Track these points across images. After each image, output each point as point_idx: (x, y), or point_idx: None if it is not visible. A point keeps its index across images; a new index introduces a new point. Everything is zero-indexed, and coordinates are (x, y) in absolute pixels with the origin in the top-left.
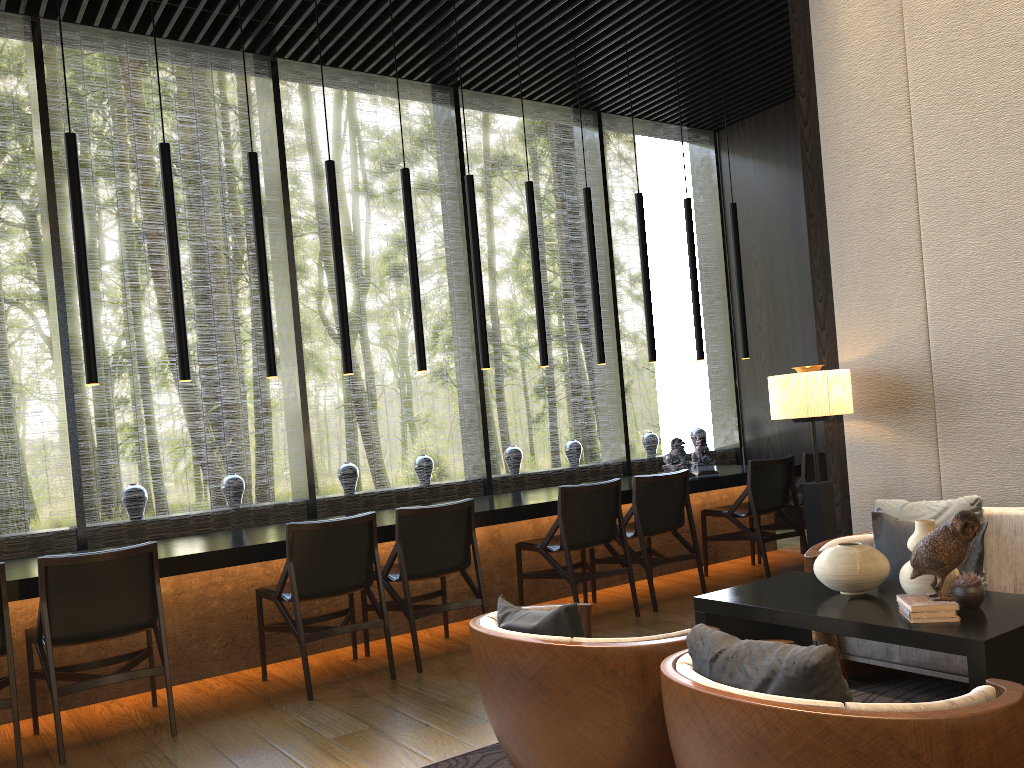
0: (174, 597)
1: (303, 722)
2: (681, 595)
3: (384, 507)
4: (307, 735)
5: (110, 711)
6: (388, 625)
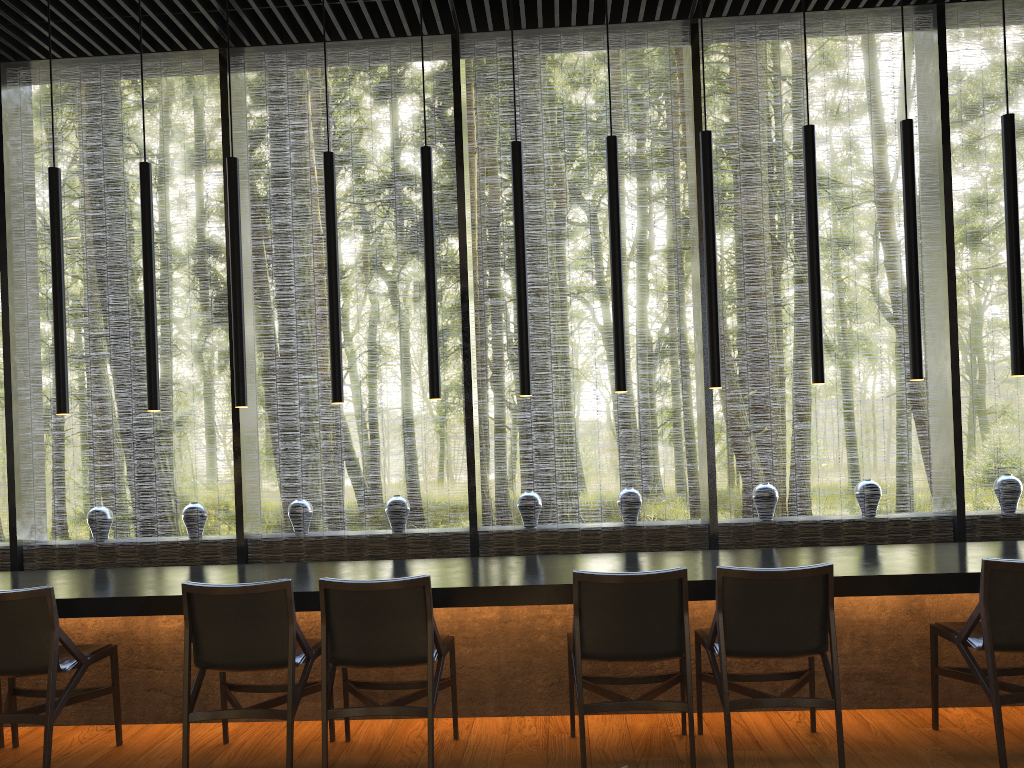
0: (500, 624)
1: None
2: None
3: (806, 540)
4: None
5: (419, 732)
6: (692, 712)
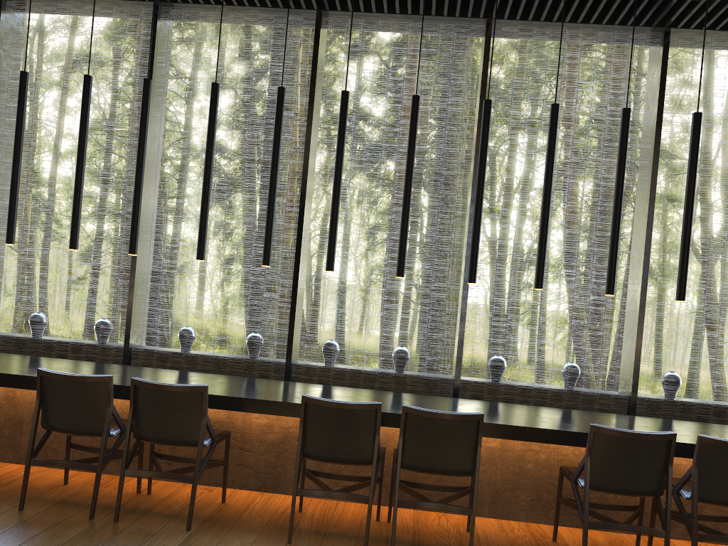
0: (499, 452)
1: None
2: None
3: (699, 417)
4: None
5: (438, 522)
6: (668, 538)
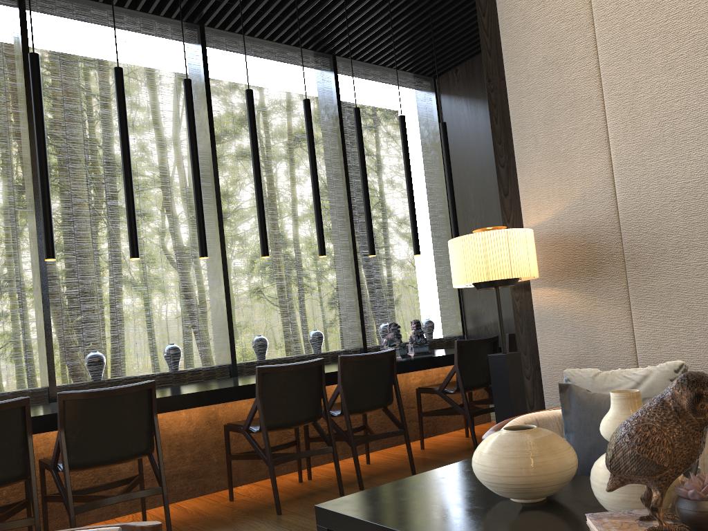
0: None
1: None
2: (393, 470)
3: None
4: None
5: None
6: (39, 523)
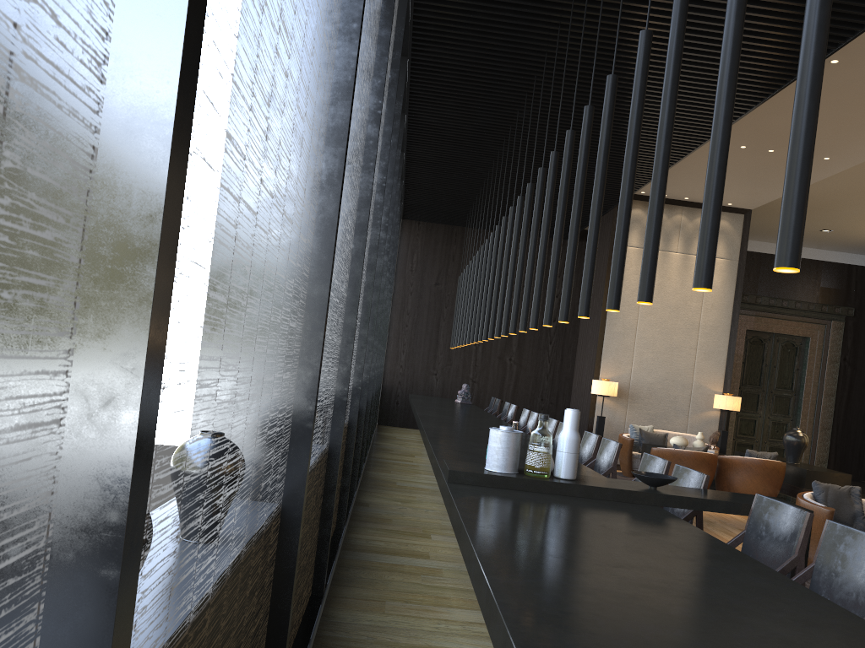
0: None
1: None
2: None
3: None
4: None
5: None
6: None
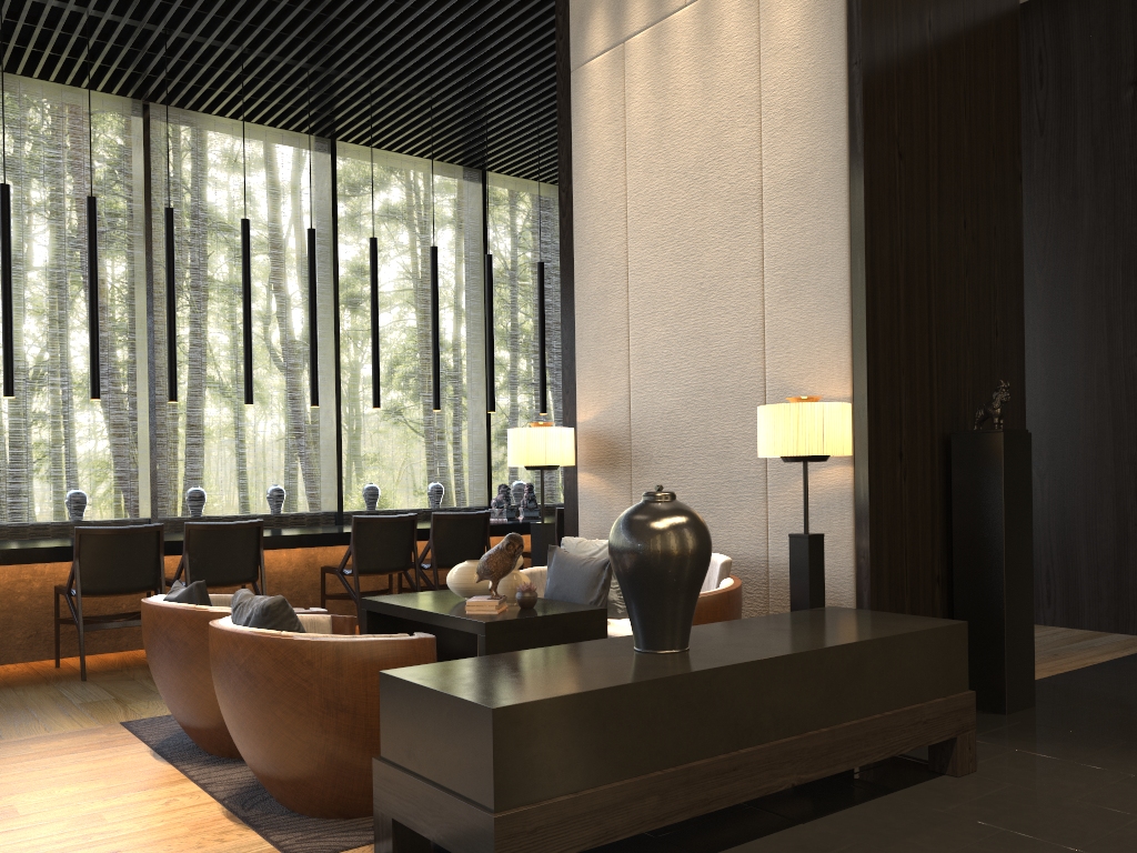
0: None
1: (64, 693)
2: None
3: None
4: (59, 701)
5: None
6: None
